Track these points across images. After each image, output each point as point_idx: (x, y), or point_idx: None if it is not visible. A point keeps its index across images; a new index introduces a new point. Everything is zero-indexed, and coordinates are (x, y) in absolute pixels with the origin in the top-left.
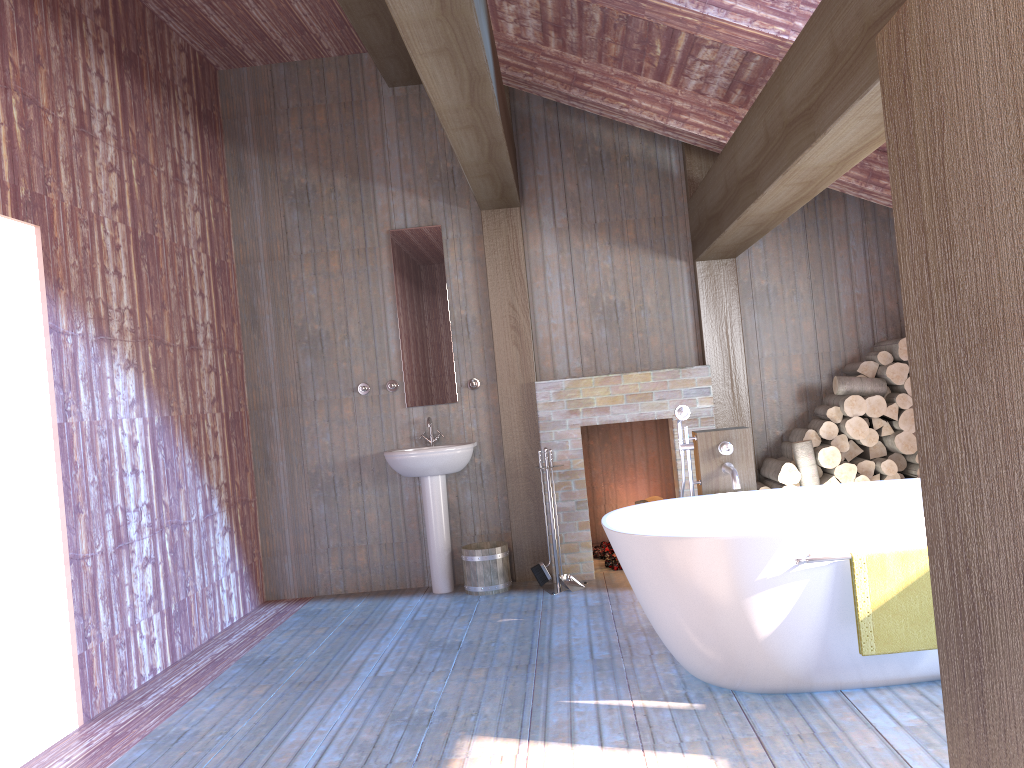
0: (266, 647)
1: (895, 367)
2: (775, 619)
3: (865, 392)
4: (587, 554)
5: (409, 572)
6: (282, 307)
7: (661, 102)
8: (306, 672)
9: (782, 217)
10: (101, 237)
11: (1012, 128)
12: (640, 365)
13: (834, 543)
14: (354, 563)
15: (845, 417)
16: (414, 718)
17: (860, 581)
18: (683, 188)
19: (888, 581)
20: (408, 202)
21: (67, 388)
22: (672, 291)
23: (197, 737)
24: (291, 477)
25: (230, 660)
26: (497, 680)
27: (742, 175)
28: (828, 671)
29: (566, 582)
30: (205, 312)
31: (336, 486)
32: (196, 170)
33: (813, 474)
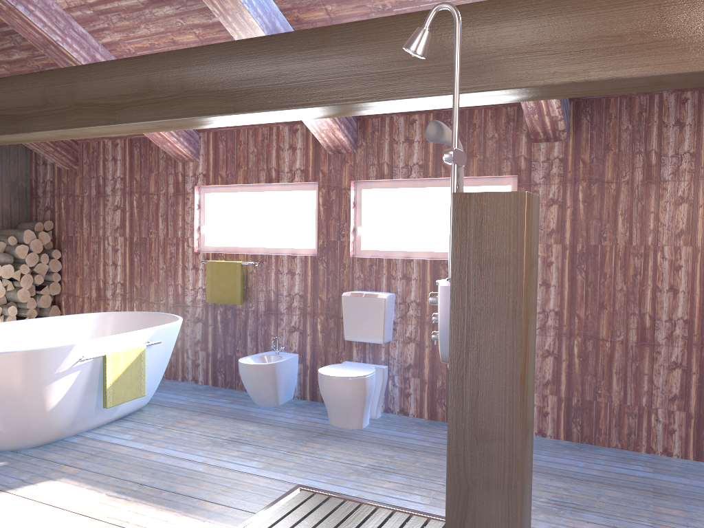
0: None
1: (21, 247)
2: (59, 397)
3: (0, 262)
4: None
5: None
6: None
7: None
8: None
9: (3, 144)
10: None
11: (507, 230)
12: None
13: (96, 348)
14: None
15: None
16: None
17: (108, 367)
18: None
19: (120, 366)
20: None
21: None
22: None
23: None
24: None
25: None
26: None
27: None
28: (78, 423)
29: None
30: None
31: None
32: None
33: None
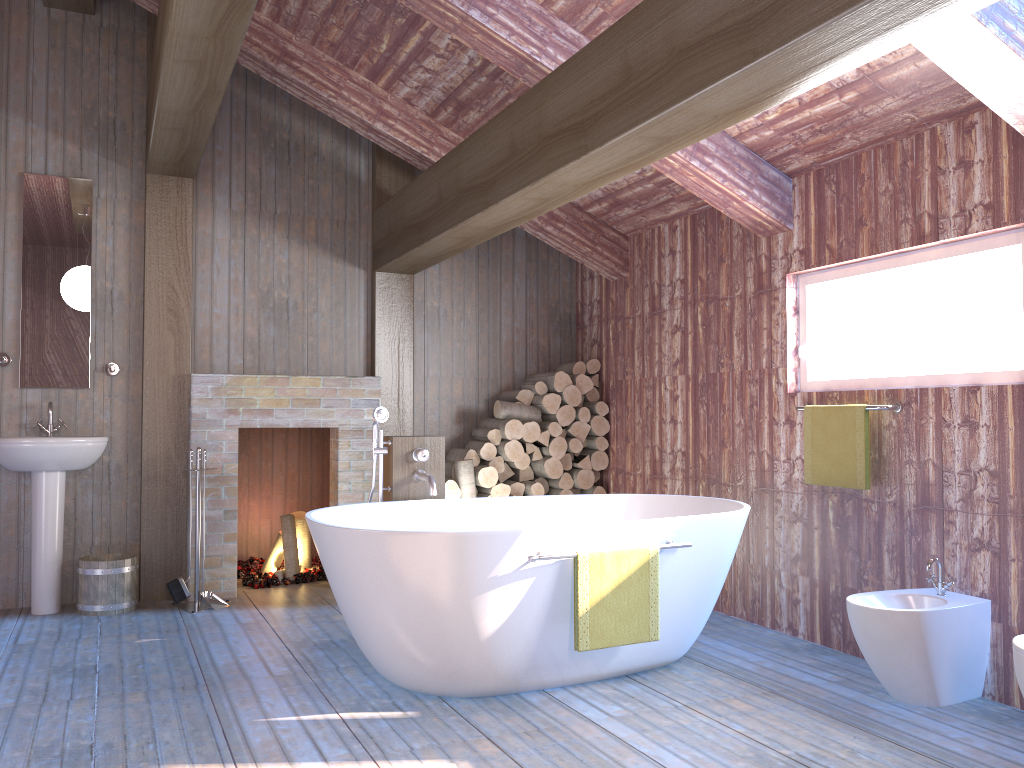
0: None
1: (550, 397)
2: (500, 618)
3: (523, 418)
4: (231, 569)
5: None
6: None
7: (370, 102)
8: None
9: (491, 235)
10: None
11: None
12: (307, 370)
13: (562, 542)
14: None
15: (503, 440)
16: (69, 753)
17: (582, 579)
18: (369, 196)
19: (605, 579)
20: (53, 145)
21: None
22: (348, 298)
23: None
24: None
25: None
26: (164, 703)
27: (468, 185)
28: (538, 670)
29: (207, 600)
30: None
31: None
32: None
33: (472, 492)
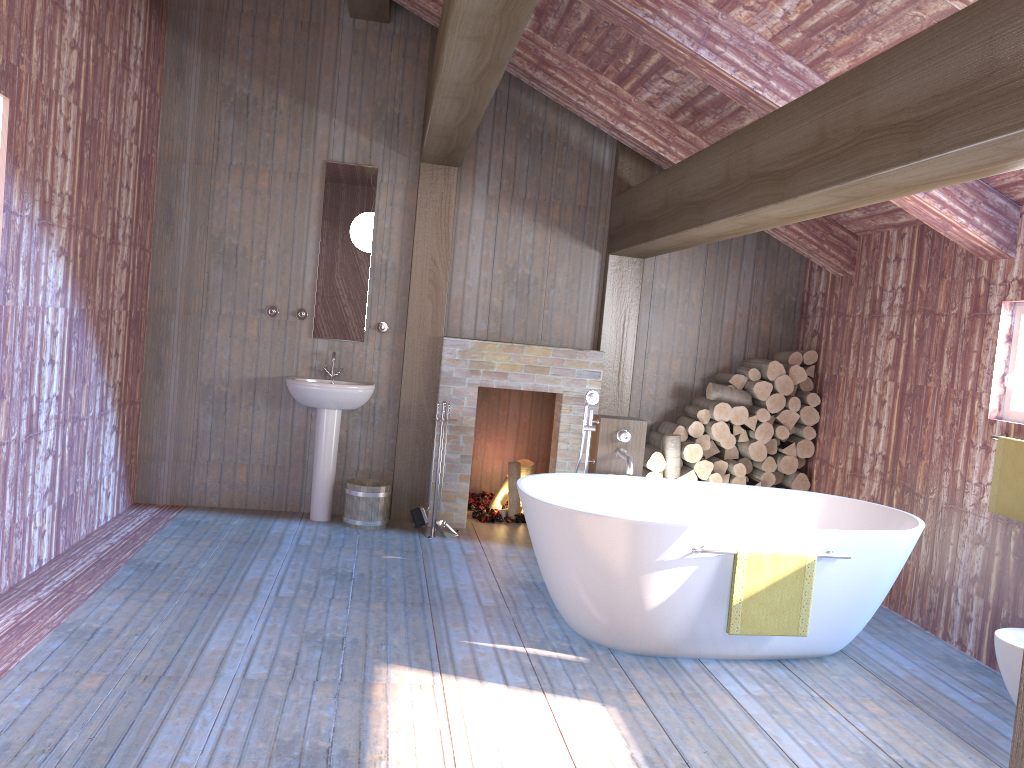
0: (153, 552)
1: (762, 384)
2: (663, 595)
3: (733, 401)
4: (462, 505)
5: (287, 496)
6: (201, 214)
7: (615, 104)
8: (204, 583)
9: (710, 241)
10: (56, 117)
11: None
12: (541, 339)
13: (724, 539)
14: (233, 479)
15: (711, 420)
16: (327, 641)
17: (739, 574)
18: (610, 184)
19: (760, 576)
20: (349, 137)
21: (9, 270)
22: (582, 277)
23: (112, 635)
24: (182, 385)
25: (118, 561)
26: (397, 614)
27: (688, 199)
28: (694, 643)
29: (441, 528)
30: (128, 206)
31: (227, 402)
32: (141, 57)
33: (676, 465)
